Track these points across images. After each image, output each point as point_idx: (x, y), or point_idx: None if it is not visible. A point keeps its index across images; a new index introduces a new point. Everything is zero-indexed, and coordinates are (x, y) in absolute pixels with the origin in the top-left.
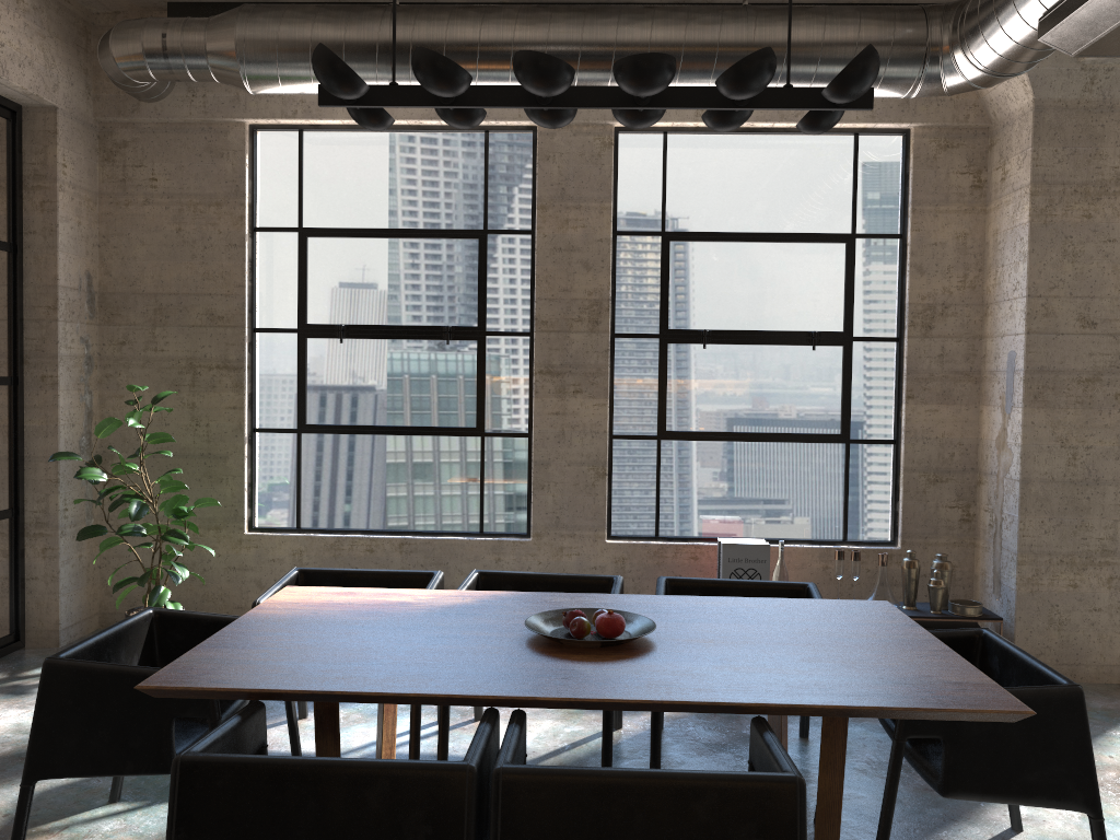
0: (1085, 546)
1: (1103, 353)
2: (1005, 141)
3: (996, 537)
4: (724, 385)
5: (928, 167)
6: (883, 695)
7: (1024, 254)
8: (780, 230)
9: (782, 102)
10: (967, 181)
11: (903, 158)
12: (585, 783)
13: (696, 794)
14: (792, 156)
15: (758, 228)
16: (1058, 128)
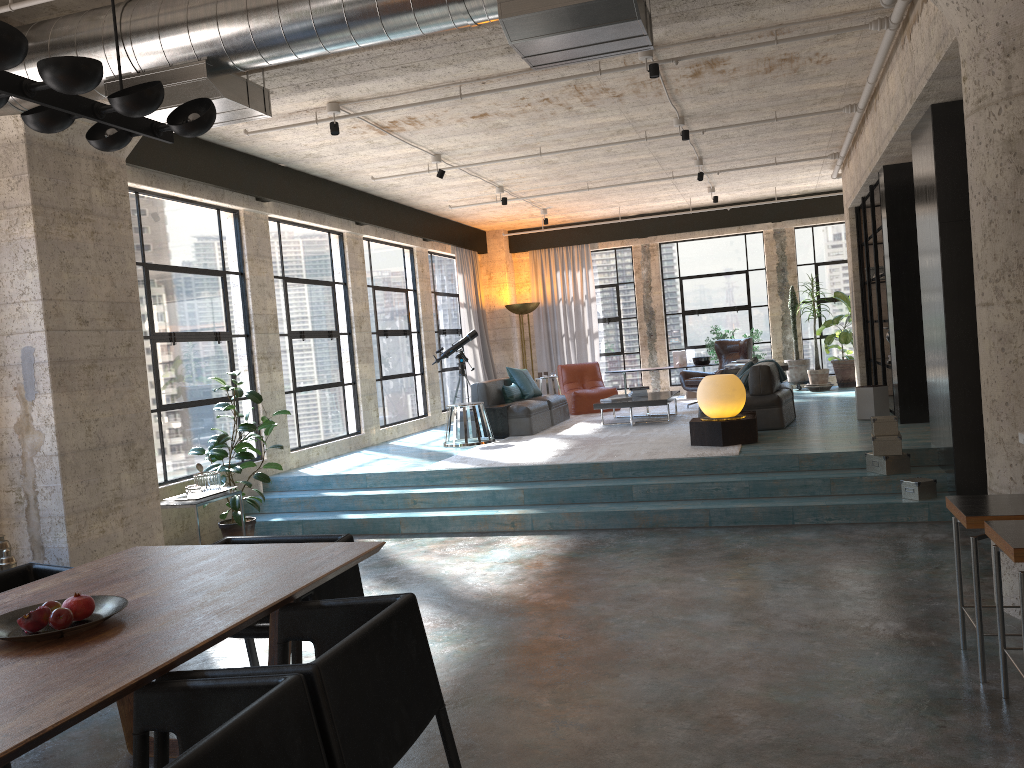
0: (106, 498)
1: (95, 345)
2: None
3: (31, 510)
4: None
5: None
6: (323, 563)
7: (33, 263)
8: None
9: (124, 122)
10: None
11: None
12: (353, 648)
13: (390, 626)
14: None
15: None
16: (44, 161)
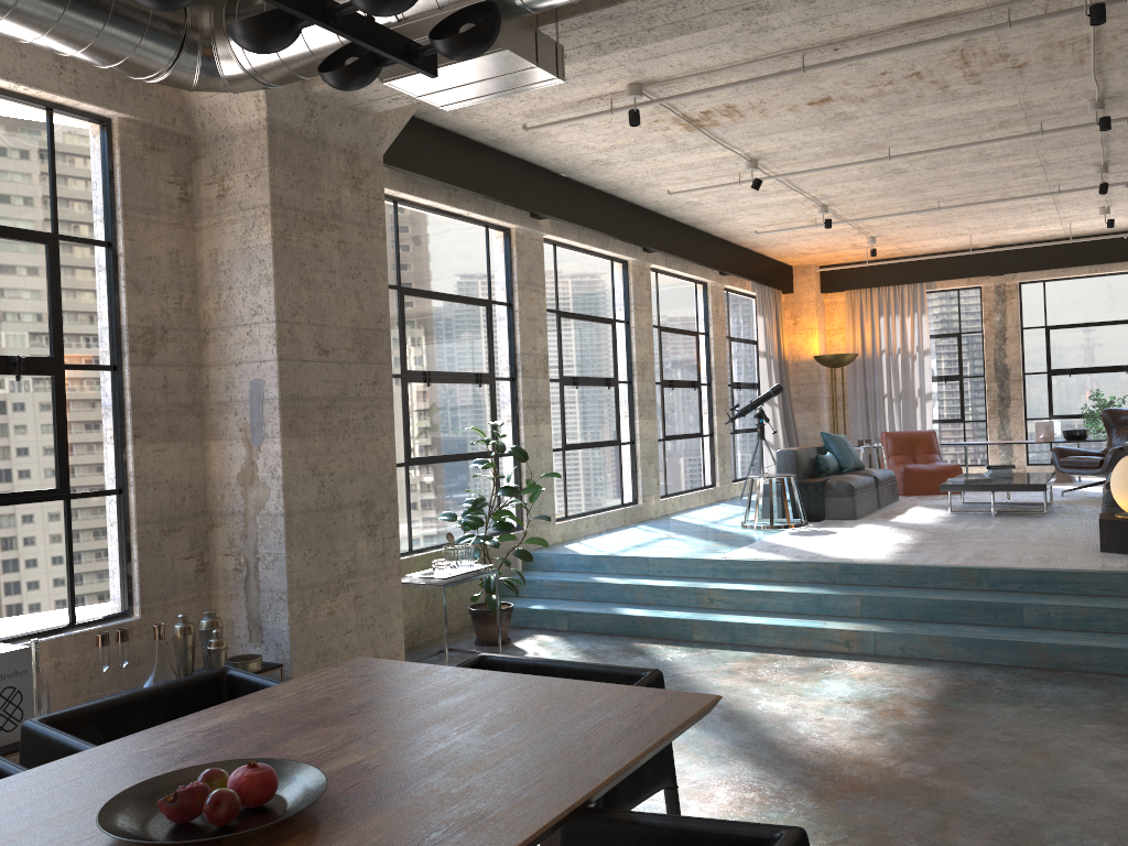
0: (337, 571)
1: (335, 381)
2: (222, 156)
3: (251, 580)
4: None
5: (136, 168)
6: (629, 730)
7: (268, 277)
8: None
9: (368, 36)
10: (176, 191)
11: (106, 151)
12: None
13: None
14: None
15: None
16: (288, 153)
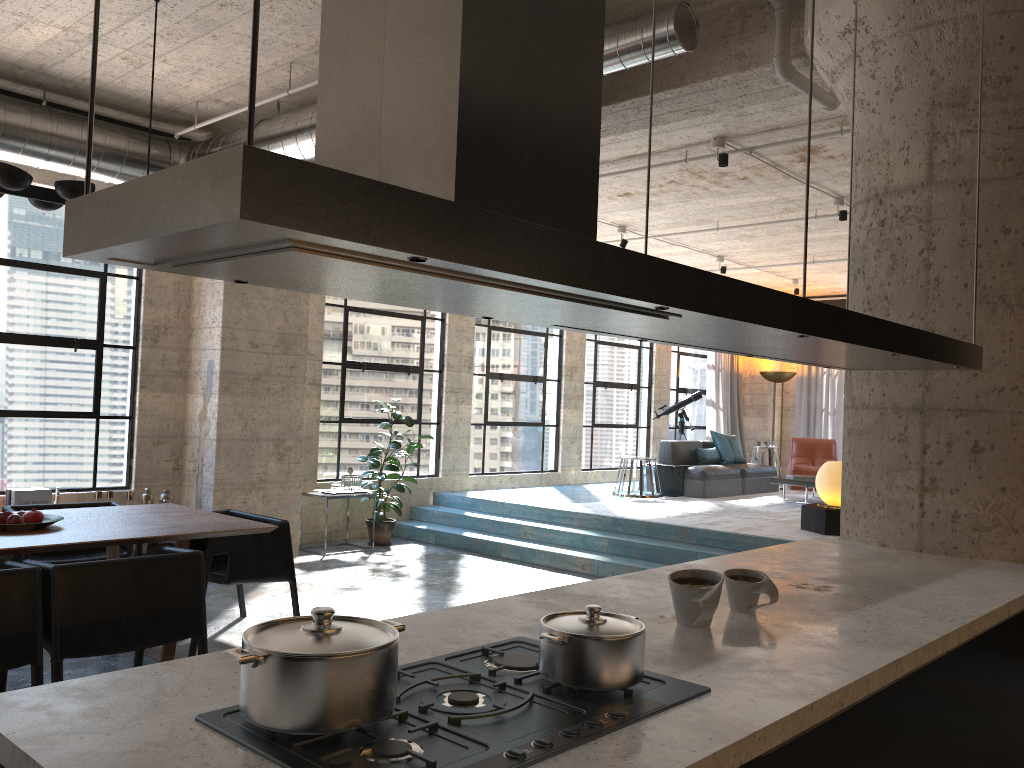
0: (251, 478)
1: (262, 364)
2: None
3: (199, 477)
4: (5, 374)
5: None
6: (210, 528)
7: (220, 301)
8: (52, 263)
9: None
10: None
11: None
12: (102, 567)
13: (156, 565)
14: (63, 212)
15: (35, 259)
16: None
